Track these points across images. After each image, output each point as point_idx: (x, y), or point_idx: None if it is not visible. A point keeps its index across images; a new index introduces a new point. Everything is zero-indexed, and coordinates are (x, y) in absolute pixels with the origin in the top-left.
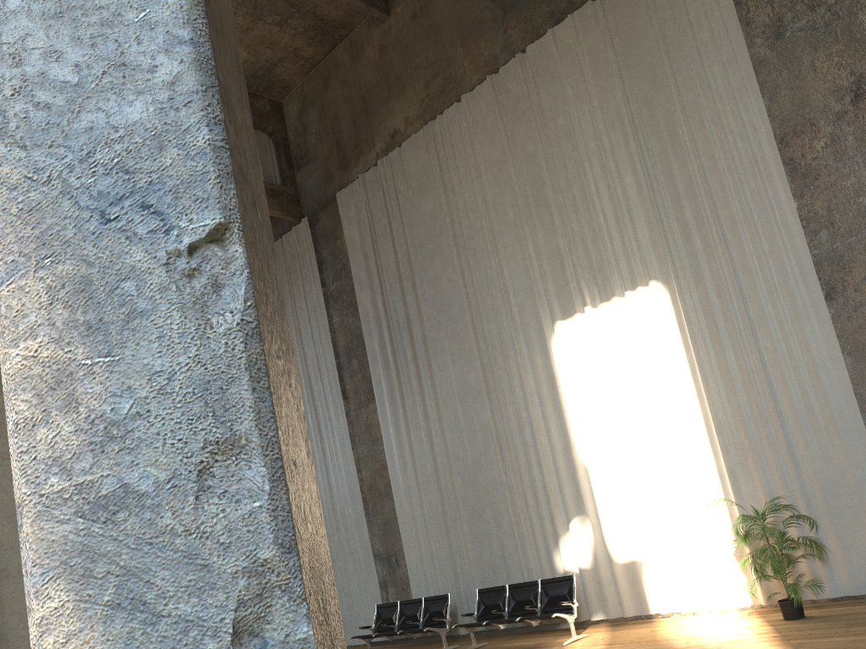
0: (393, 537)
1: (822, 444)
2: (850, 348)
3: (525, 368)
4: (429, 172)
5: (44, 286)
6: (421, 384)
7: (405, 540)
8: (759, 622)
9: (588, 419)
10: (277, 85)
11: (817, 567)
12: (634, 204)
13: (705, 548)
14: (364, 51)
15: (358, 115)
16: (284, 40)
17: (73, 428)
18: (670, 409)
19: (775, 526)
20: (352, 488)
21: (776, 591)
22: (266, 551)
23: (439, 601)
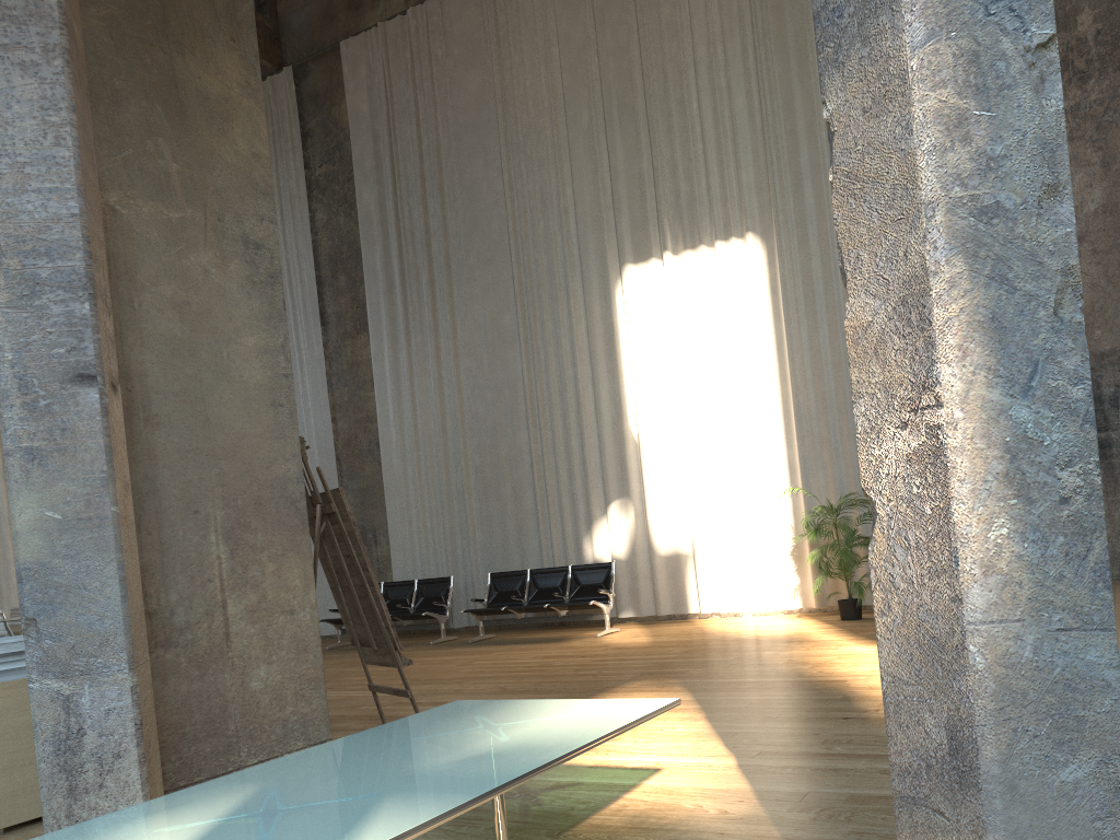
0: (373, 508)
1: None
2: None
3: (578, 315)
4: (480, 40)
5: (950, 52)
6: (436, 318)
7: (391, 512)
8: (814, 621)
9: (648, 387)
10: None
11: None
12: (743, 135)
13: (761, 545)
14: None
15: None
16: None
17: (968, 157)
18: (746, 386)
19: (850, 522)
20: (322, 442)
21: (829, 594)
22: (1073, 260)
23: (438, 584)
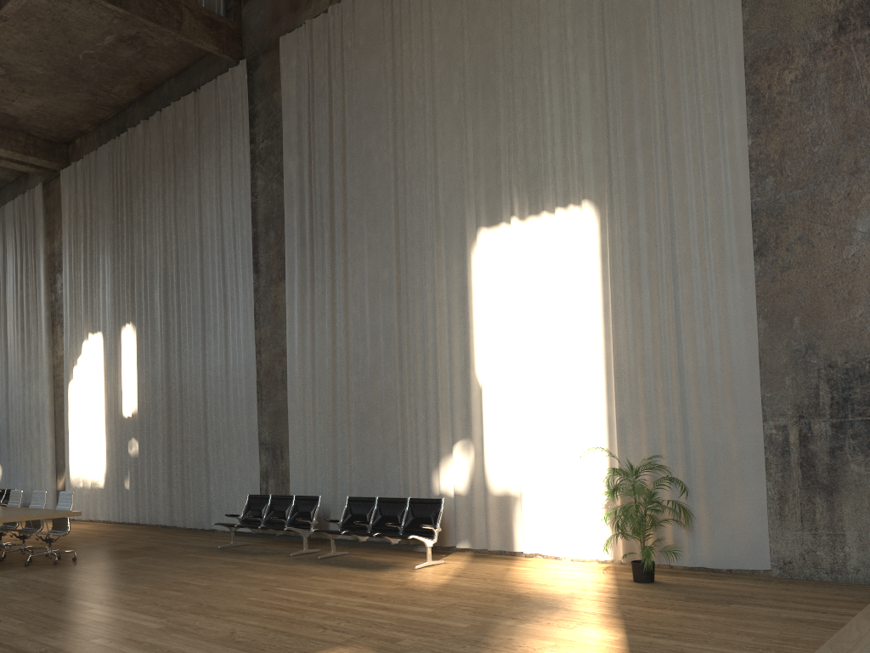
0: (282, 429)
1: (715, 408)
2: (767, 312)
3: (440, 272)
4: (380, 31)
5: None
6: (334, 270)
7: (292, 433)
8: (608, 579)
9: (492, 339)
10: None
11: (681, 533)
12: (584, 109)
13: (579, 495)
14: None
15: None
16: None
17: None
18: (574, 344)
19: (644, 485)
20: (248, 370)
21: (638, 550)
22: None
23: (309, 502)
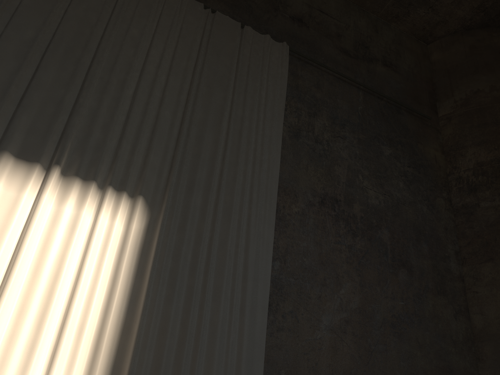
0: None
1: None
2: (264, 358)
3: None
4: None
5: None
6: None
7: None
8: None
9: None
10: None
11: None
12: (161, 133)
13: None
14: None
15: None
16: None
17: None
18: (86, 324)
19: None
20: None
21: None
22: None
23: None
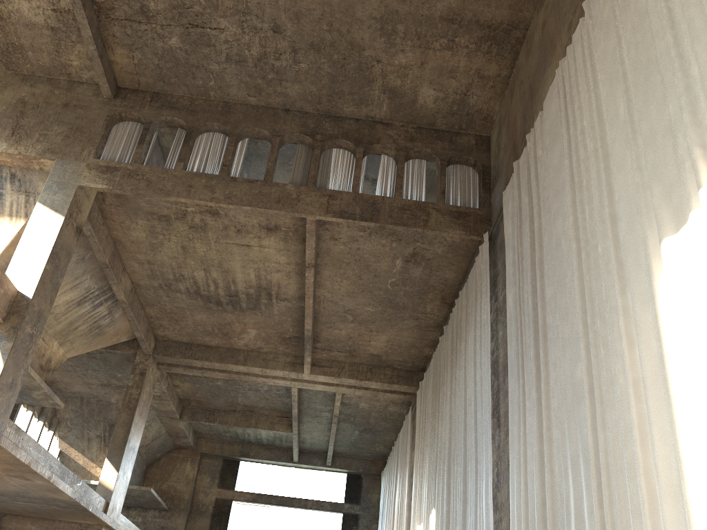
0: None
1: None
2: None
3: (631, 337)
4: (558, 119)
5: None
6: (540, 392)
7: None
8: None
9: None
10: (478, 117)
11: None
12: None
13: None
14: (533, 39)
15: (526, 106)
16: (461, 63)
17: None
18: None
19: None
20: None
21: None
22: None
23: None
